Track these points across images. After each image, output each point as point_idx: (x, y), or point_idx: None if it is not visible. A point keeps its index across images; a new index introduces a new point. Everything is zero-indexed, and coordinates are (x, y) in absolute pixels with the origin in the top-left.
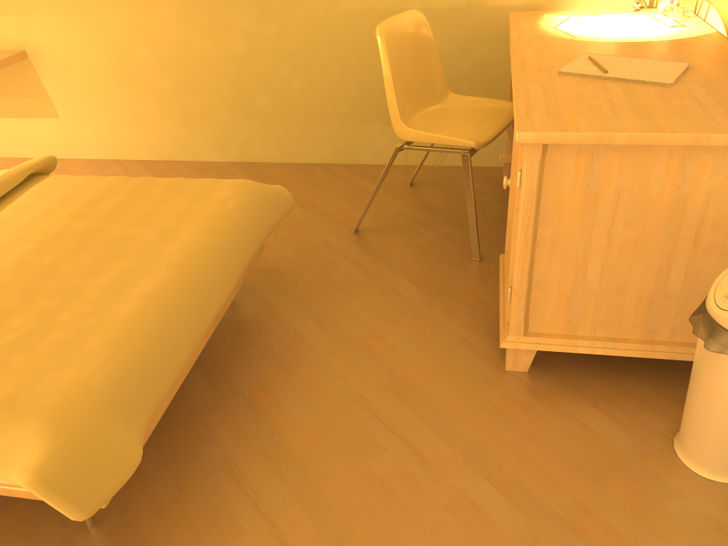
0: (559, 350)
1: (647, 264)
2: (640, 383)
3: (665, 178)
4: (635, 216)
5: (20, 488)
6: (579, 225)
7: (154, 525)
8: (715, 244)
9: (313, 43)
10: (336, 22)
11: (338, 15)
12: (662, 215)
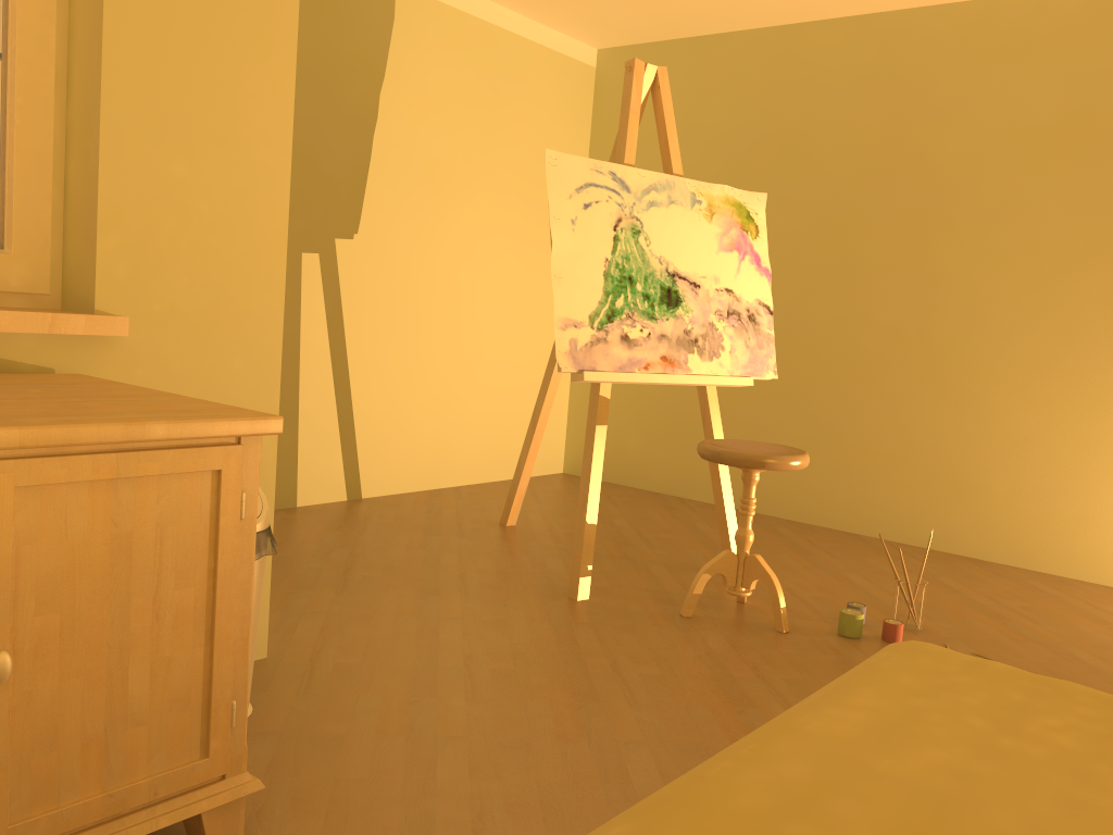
0: None
1: None
2: None
3: None
4: None
5: None
6: None
7: None
8: None
9: None
10: None
11: None
12: None
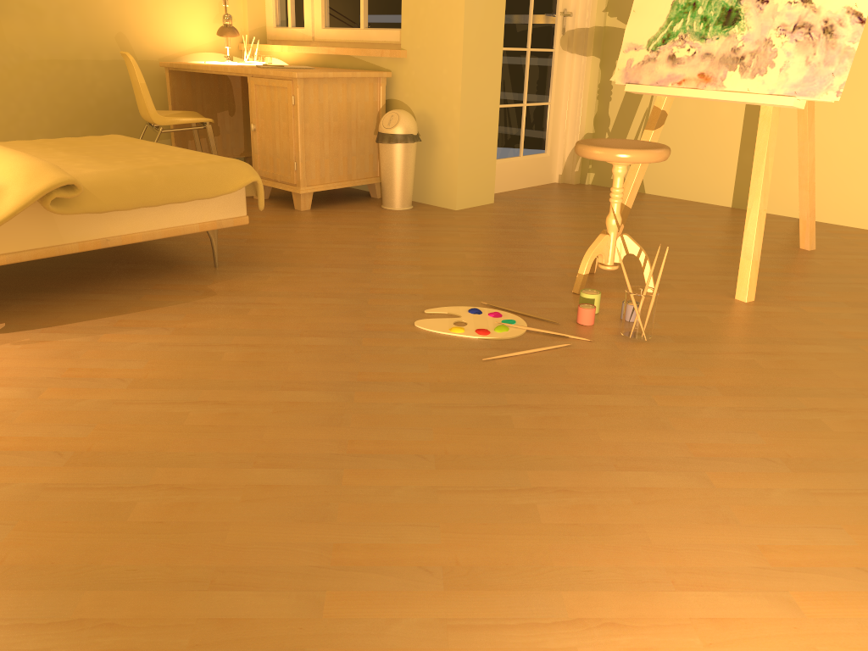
0: (323, 190)
1: (343, 138)
2: (353, 203)
3: (343, 95)
4: (336, 114)
5: (208, 222)
6: (318, 121)
7: (243, 259)
8: (362, 125)
9: (8, 85)
10: (28, 68)
11: (29, 63)
12: (344, 113)
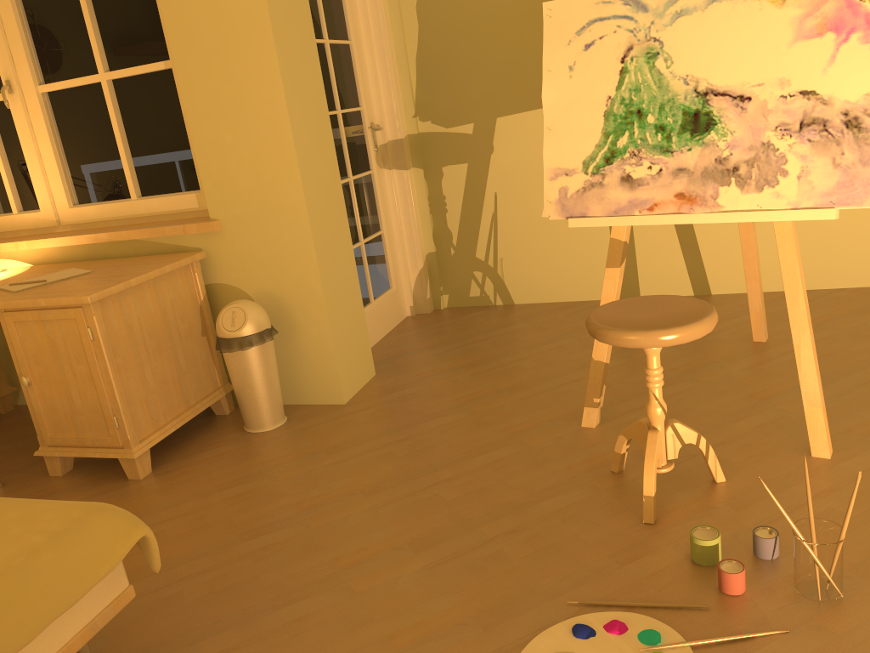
0: (162, 438)
1: (168, 357)
2: (202, 436)
3: (153, 301)
4: (151, 330)
5: (76, 636)
6: (131, 348)
7: (132, 645)
8: (186, 330)
9: None
10: None
11: None
12: (161, 324)
